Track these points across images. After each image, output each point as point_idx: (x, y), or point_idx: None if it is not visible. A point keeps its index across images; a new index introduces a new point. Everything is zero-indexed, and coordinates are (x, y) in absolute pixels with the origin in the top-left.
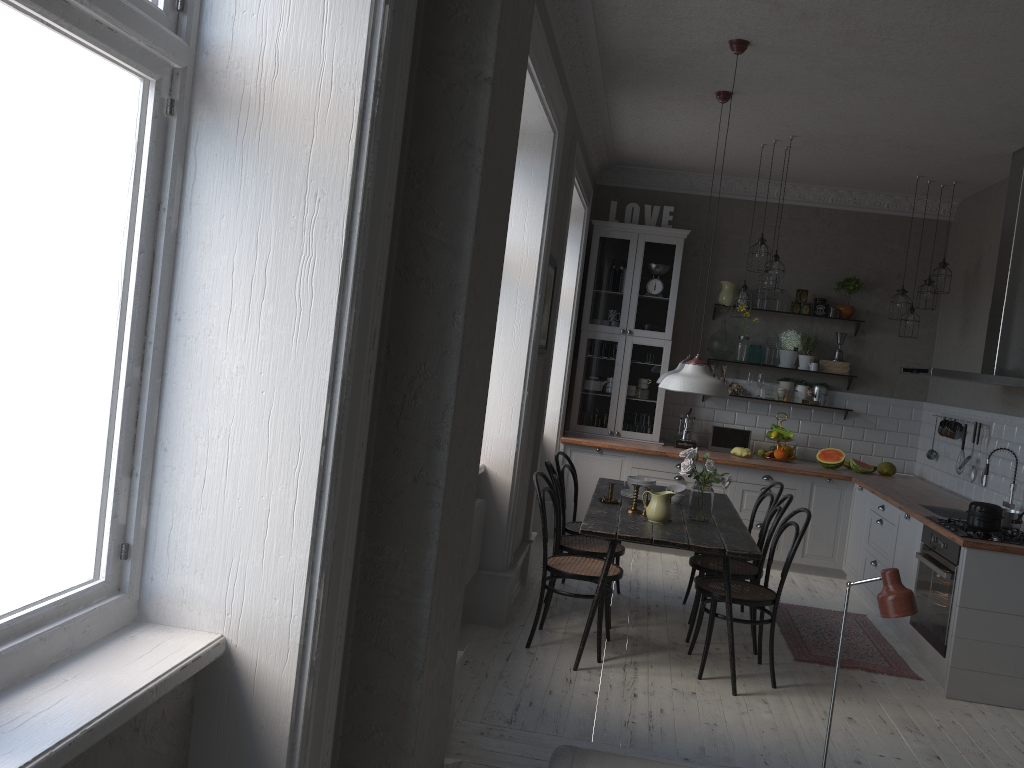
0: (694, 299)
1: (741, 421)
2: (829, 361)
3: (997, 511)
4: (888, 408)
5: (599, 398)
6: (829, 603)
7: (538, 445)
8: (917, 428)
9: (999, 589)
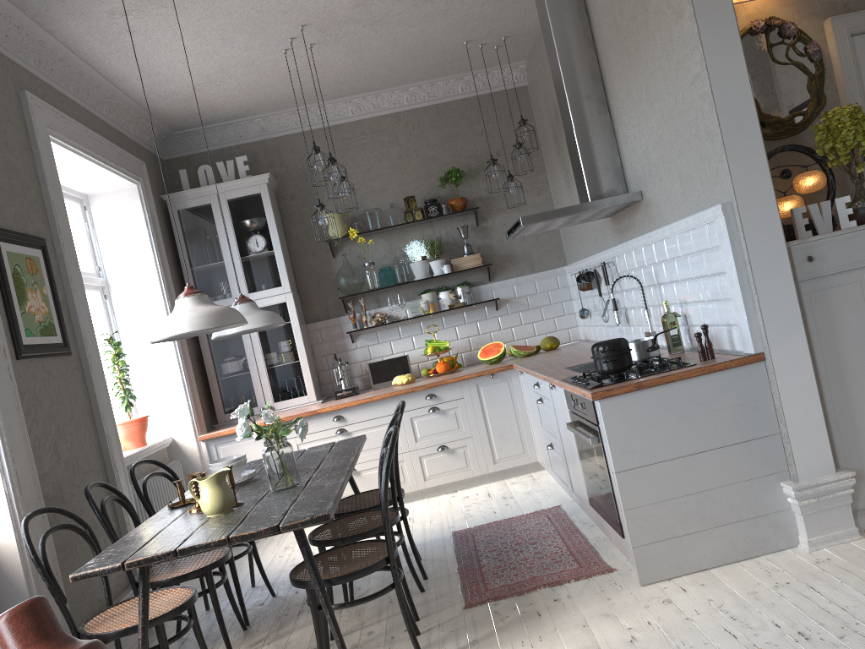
0: (308, 243)
1: (399, 348)
2: (460, 258)
3: (621, 344)
4: (534, 284)
5: (238, 378)
6: (523, 506)
7: (110, 463)
8: (568, 294)
9: (652, 434)
